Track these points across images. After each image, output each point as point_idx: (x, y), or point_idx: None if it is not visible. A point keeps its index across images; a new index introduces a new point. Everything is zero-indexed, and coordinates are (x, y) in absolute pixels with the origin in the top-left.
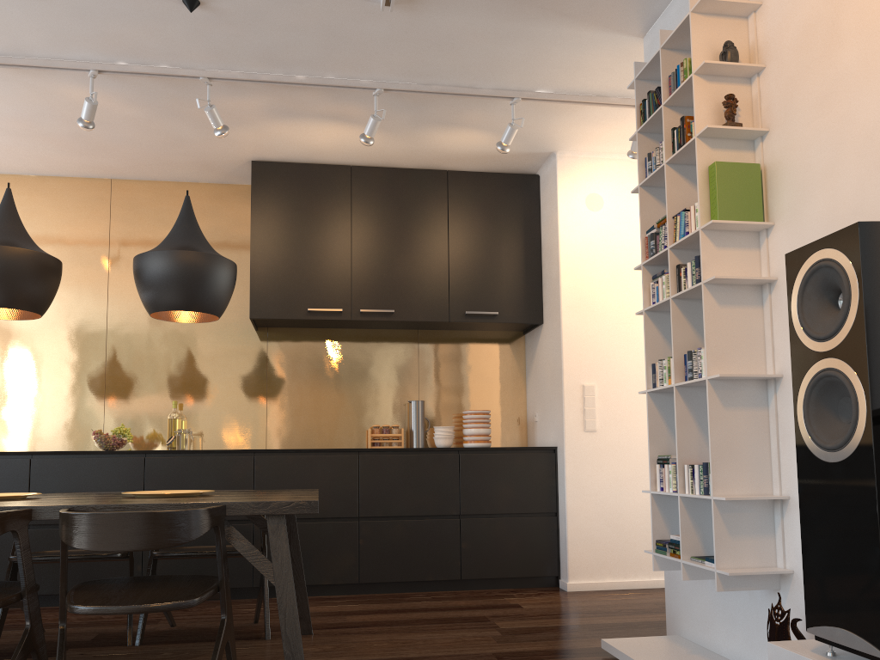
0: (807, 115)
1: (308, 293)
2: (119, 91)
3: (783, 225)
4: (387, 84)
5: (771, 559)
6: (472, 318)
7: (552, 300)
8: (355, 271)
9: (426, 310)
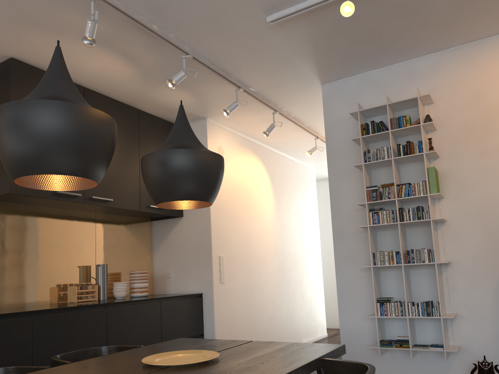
0: (468, 157)
1: None
2: None
3: (450, 199)
4: (195, 54)
5: (448, 341)
6: (151, 210)
7: None
8: None
9: (128, 201)
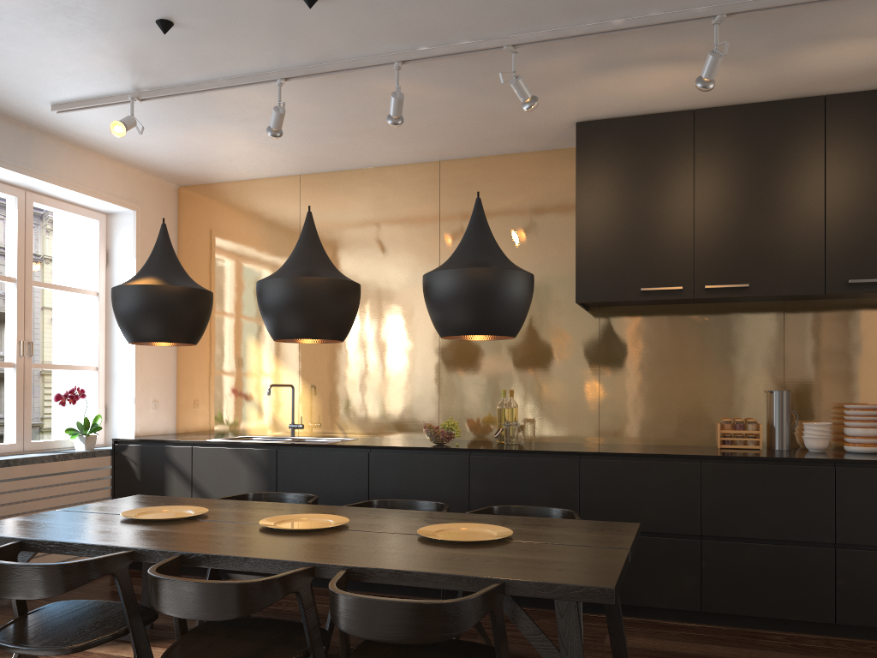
0: None
1: (642, 270)
2: (427, 77)
3: None
4: (730, 7)
5: None
6: (858, 288)
7: None
8: (698, 240)
9: (792, 281)
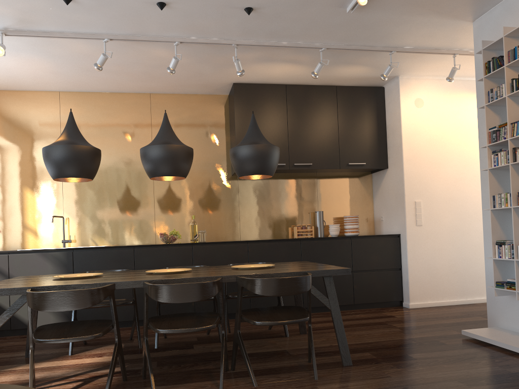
0: None
1: None
2: (182, 51)
3: None
4: (328, 45)
5: None
6: (351, 166)
7: (395, 156)
8: (290, 143)
9: (328, 163)
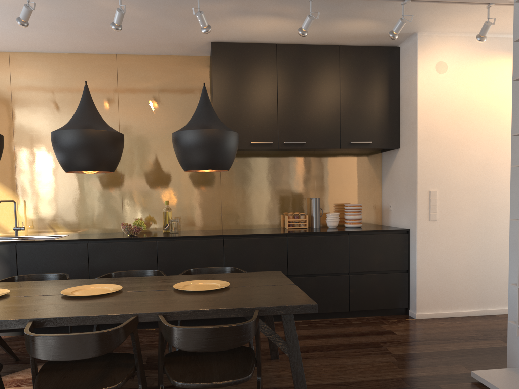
0: None
1: (251, 131)
2: (134, 1)
3: None
4: None
5: None
6: (354, 146)
7: (408, 134)
8: (280, 116)
9: (325, 141)
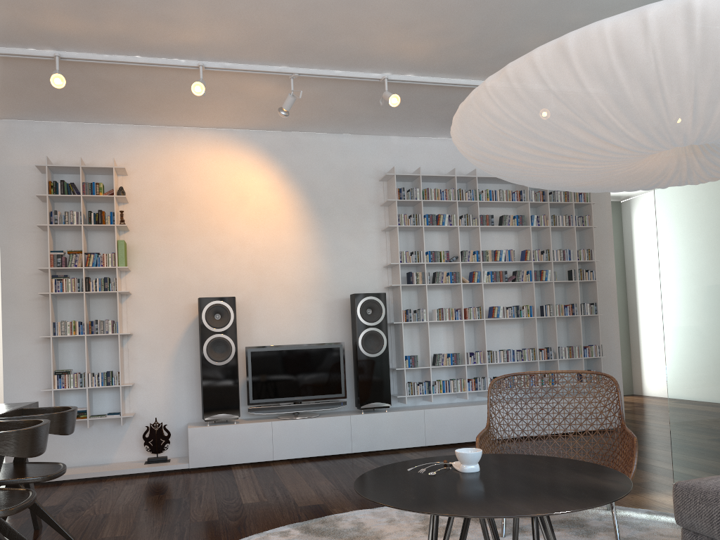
0: (156, 235)
1: None
2: None
3: (137, 273)
4: None
5: (125, 410)
6: None
7: None
8: None
9: None
